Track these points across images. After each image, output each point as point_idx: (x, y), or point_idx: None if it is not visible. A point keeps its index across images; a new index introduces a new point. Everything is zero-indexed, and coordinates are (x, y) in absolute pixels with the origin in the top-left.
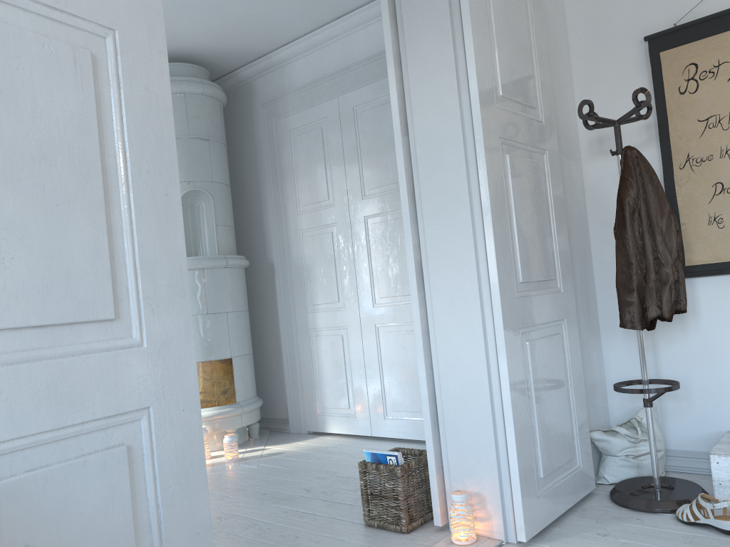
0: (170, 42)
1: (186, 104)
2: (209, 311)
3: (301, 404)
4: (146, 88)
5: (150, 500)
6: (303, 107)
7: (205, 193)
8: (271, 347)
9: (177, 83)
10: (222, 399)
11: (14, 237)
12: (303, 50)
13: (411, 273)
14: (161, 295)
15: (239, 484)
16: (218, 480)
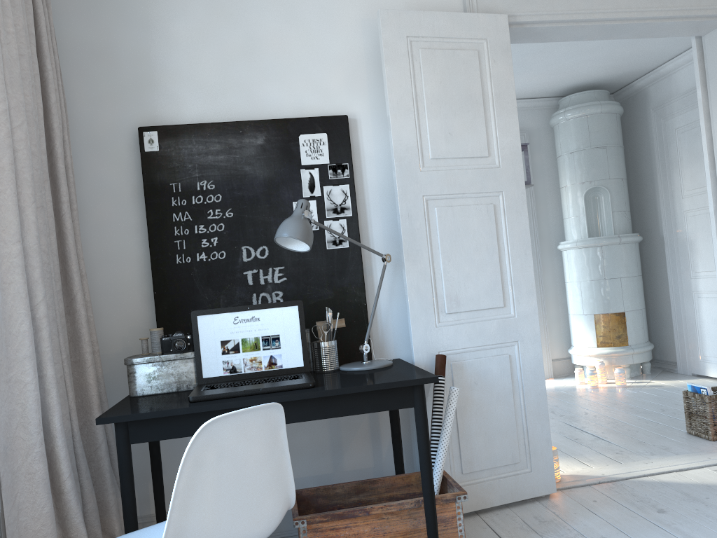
0: (575, 80)
1: (588, 123)
2: (606, 277)
3: (686, 351)
4: (516, 211)
5: (518, 376)
6: (685, 110)
7: (603, 188)
8: (663, 304)
9: (580, 109)
10: (617, 342)
11: (468, 280)
12: (684, 62)
13: (716, 265)
14: (522, 296)
15: (618, 401)
16: (605, 396)
